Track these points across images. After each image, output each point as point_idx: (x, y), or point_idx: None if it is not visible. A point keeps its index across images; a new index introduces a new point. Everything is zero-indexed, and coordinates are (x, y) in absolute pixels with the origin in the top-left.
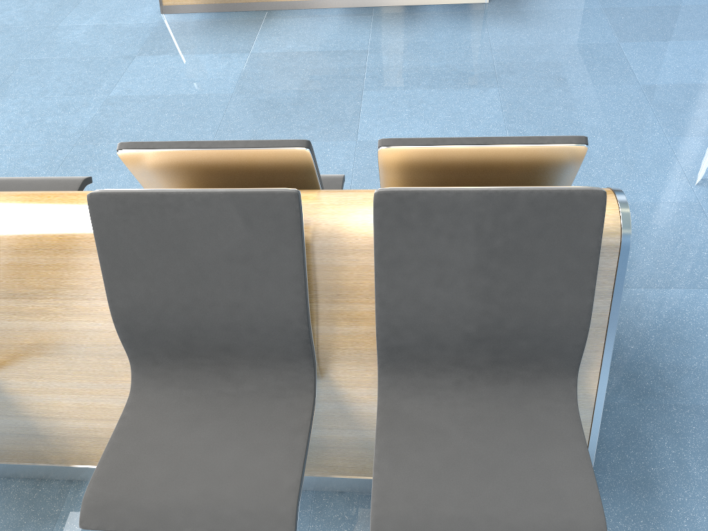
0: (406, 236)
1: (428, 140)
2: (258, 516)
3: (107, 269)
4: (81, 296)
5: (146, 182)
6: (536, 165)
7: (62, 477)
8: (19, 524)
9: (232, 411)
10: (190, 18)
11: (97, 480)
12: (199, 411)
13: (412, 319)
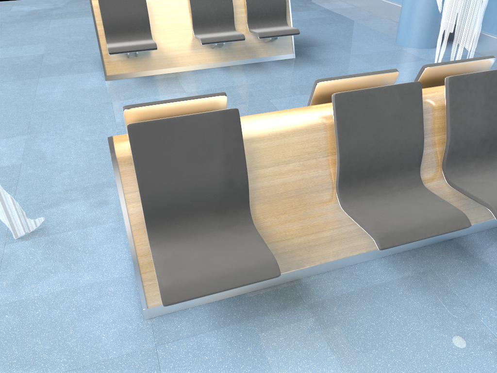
0: (460, 95)
1: (442, 63)
2: (453, 221)
3: (340, 132)
4: (312, 157)
5: (313, 104)
6: (474, 71)
7: (287, 280)
8: (283, 306)
9: (396, 197)
10: (128, 80)
11: (373, 229)
12: (382, 201)
13: (463, 134)
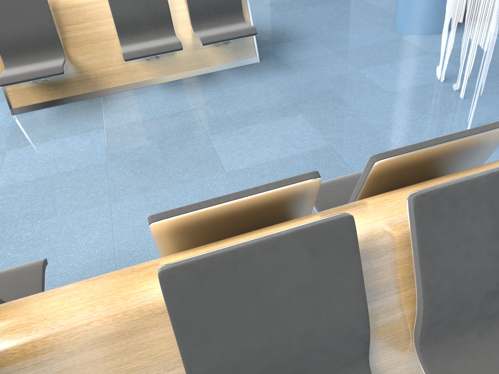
0: (441, 225)
1: (409, 147)
2: None
3: (183, 340)
4: None
5: (164, 246)
6: (476, 148)
7: None
8: None
9: None
10: (39, 113)
11: None
12: None
13: (450, 293)
